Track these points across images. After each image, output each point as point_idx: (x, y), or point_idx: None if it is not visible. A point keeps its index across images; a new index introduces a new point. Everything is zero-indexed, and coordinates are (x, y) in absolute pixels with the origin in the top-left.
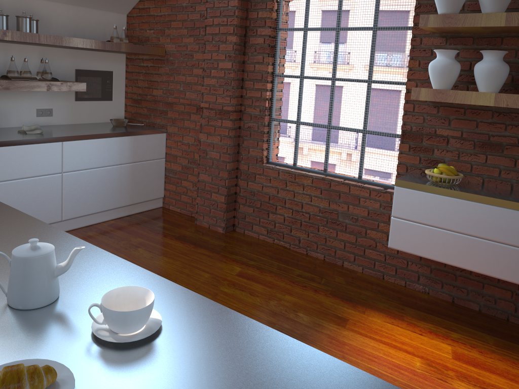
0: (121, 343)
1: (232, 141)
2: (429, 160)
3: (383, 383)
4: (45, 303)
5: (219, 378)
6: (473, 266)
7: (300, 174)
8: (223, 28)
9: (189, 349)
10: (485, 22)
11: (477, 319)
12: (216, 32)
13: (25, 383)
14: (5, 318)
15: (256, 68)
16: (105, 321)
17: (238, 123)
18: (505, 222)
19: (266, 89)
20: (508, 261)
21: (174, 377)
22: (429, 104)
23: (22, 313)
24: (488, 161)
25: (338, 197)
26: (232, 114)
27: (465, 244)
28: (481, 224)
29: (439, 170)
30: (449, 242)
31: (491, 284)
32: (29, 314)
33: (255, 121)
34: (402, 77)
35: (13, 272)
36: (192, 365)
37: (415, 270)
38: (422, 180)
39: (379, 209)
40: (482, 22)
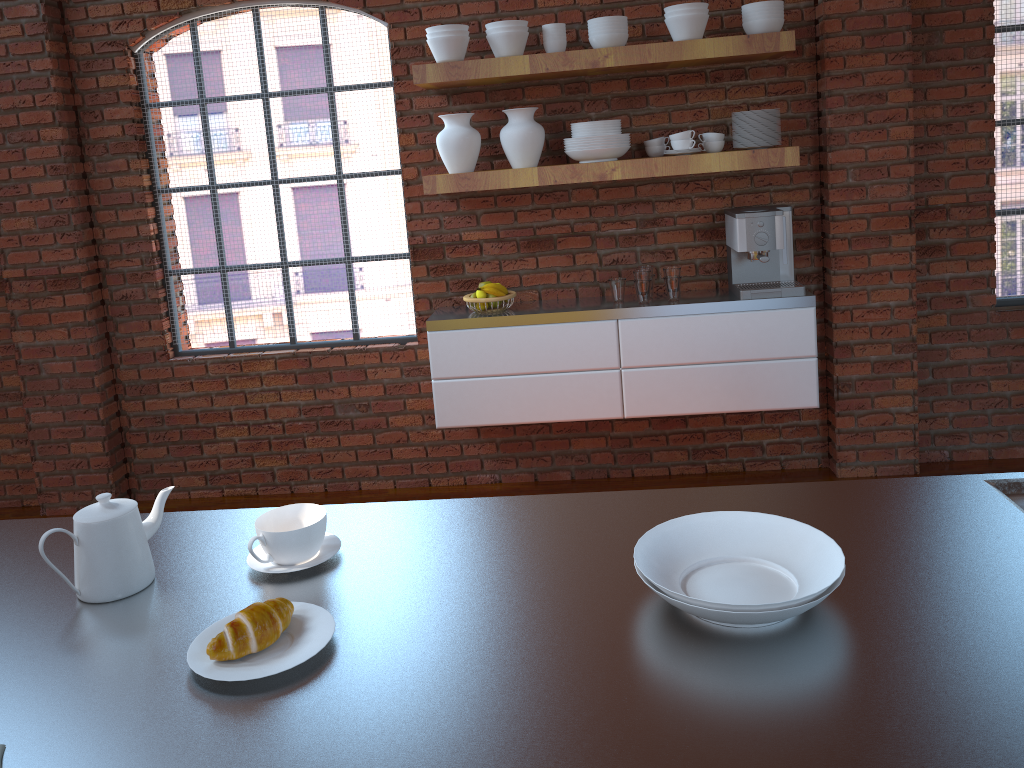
0: (312, 569)
1: (96, 331)
2: (461, 282)
3: (607, 493)
4: (150, 579)
5: (457, 548)
6: (558, 414)
7: (249, 358)
8: (28, 115)
9: (396, 544)
10: (505, 70)
11: (574, 489)
12: (11, 125)
13: (277, 616)
14: (114, 613)
15: (116, 184)
16: (272, 557)
17: (100, 294)
18: (585, 340)
19: (147, 220)
20: (599, 391)
21: (410, 565)
22: (443, 198)
23: (129, 601)
24: (541, 264)
25: (329, 378)
26: (86, 279)
27: (542, 387)
28: (557, 352)
29: (484, 293)
30: (521, 392)
31: (579, 436)
32: (142, 597)
33: (135, 284)
34: (392, 162)
35: (94, 548)
36: (417, 552)
37: (475, 454)
38: (463, 313)
39: (401, 378)
40: (501, 70)
